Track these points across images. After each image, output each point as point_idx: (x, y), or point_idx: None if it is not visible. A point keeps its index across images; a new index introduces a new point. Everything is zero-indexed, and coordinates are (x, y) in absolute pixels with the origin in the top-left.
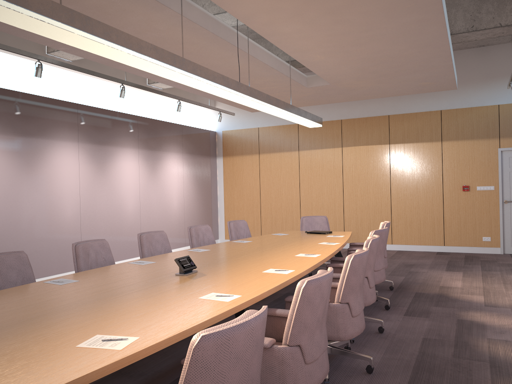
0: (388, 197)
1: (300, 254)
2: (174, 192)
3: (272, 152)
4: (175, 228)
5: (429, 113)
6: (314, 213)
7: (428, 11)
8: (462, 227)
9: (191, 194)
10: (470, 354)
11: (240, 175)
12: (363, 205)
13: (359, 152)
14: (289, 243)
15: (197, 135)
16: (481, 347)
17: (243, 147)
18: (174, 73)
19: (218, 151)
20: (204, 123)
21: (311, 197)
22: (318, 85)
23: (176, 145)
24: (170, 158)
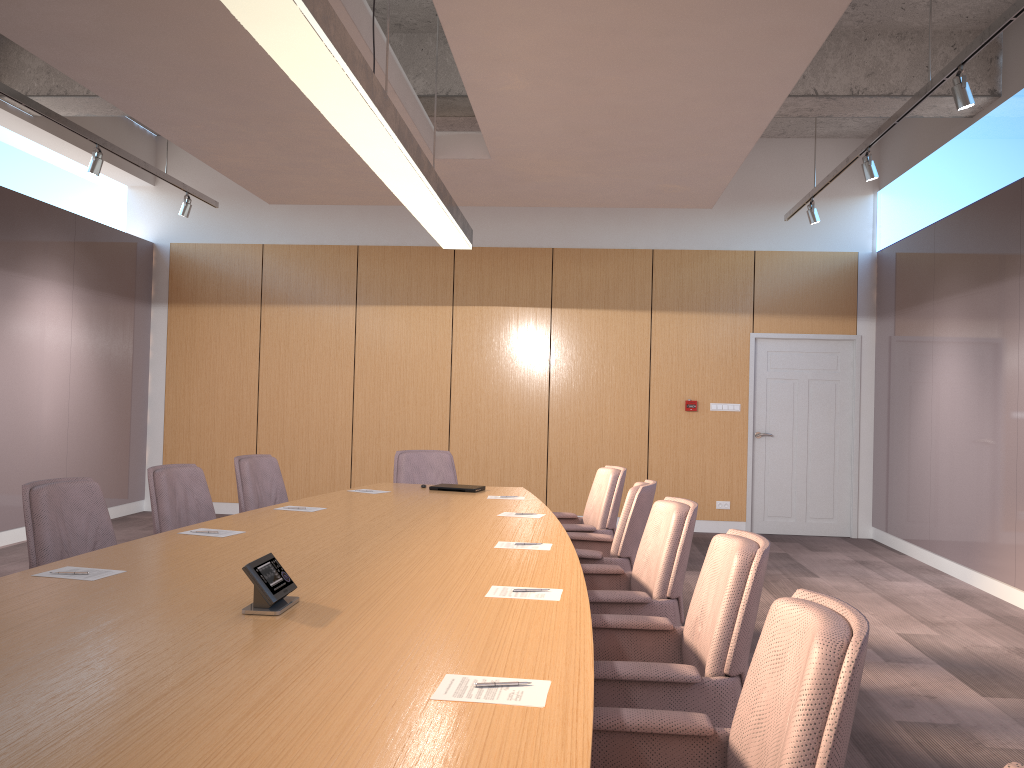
0: (543, 416)
1: (501, 542)
2: (46, 379)
3: (293, 304)
4: (44, 472)
5: (631, 253)
6: (385, 444)
7: (814, 10)
8: (681, 481)
9: (87, 387)
10: (902, 764)
11: (211, 351)
12: (492, 431)
13: (489, 319)
14: (426, 513)
15: (111, 246)
16: (906, 744)
17: (222, 286)
18: (285, 12)
19: (158, 291)
20: (125, 221)
21: (380, 410)
22: (461, 156)
23: (58, 262)
24: (42, 294)
